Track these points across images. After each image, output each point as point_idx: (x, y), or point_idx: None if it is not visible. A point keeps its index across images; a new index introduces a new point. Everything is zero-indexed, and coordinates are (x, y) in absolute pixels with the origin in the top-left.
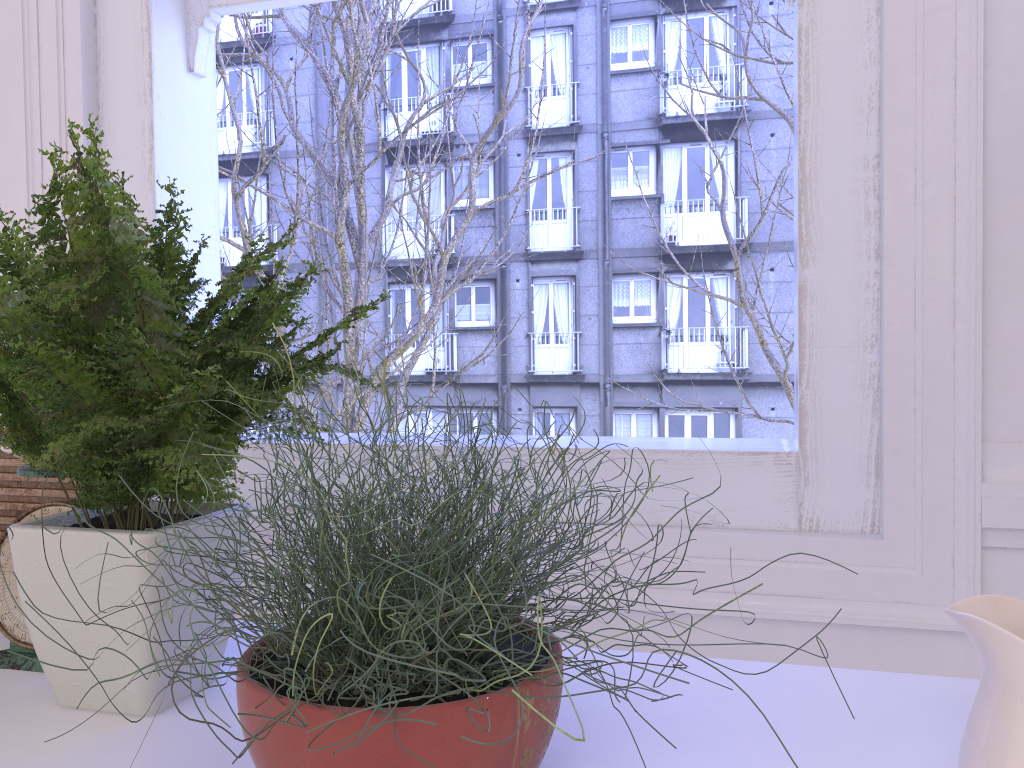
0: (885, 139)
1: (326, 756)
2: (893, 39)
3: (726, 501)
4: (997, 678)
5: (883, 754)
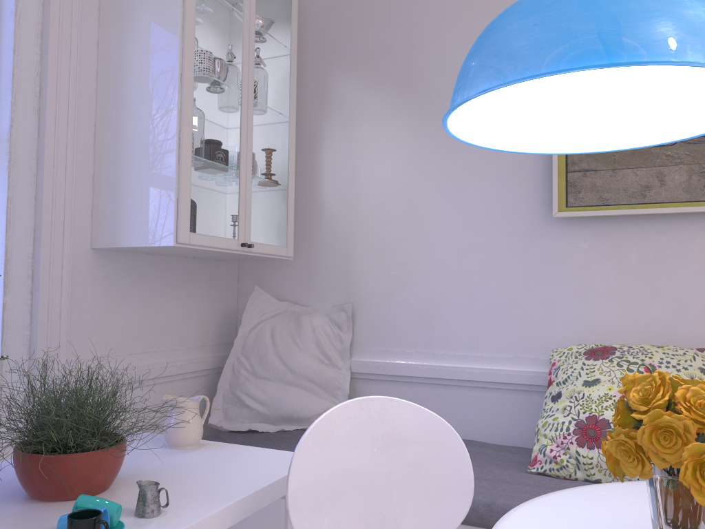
0: (41, 250)
1: (109, 461)
2: (45, 213)
3: None
4: (180, 409)
5: (131, 447)
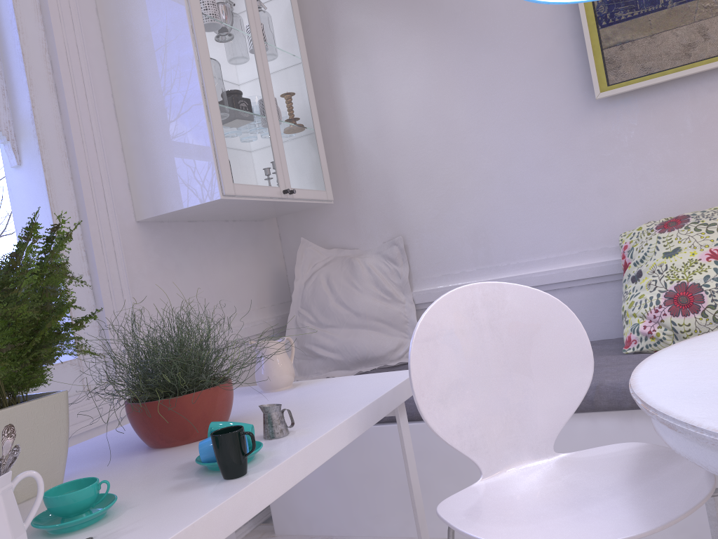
0: (90, 228)
1: (222, 398)
2: (85, 191)
3: (56, 387)
4: (268, 352)
5: None
